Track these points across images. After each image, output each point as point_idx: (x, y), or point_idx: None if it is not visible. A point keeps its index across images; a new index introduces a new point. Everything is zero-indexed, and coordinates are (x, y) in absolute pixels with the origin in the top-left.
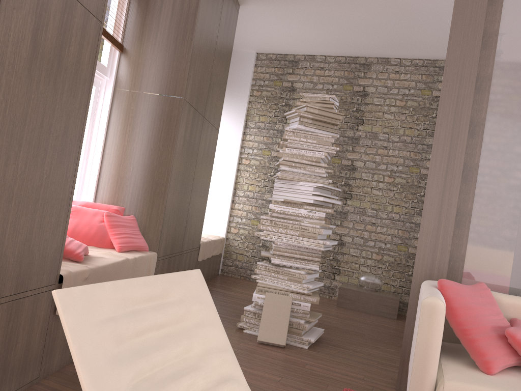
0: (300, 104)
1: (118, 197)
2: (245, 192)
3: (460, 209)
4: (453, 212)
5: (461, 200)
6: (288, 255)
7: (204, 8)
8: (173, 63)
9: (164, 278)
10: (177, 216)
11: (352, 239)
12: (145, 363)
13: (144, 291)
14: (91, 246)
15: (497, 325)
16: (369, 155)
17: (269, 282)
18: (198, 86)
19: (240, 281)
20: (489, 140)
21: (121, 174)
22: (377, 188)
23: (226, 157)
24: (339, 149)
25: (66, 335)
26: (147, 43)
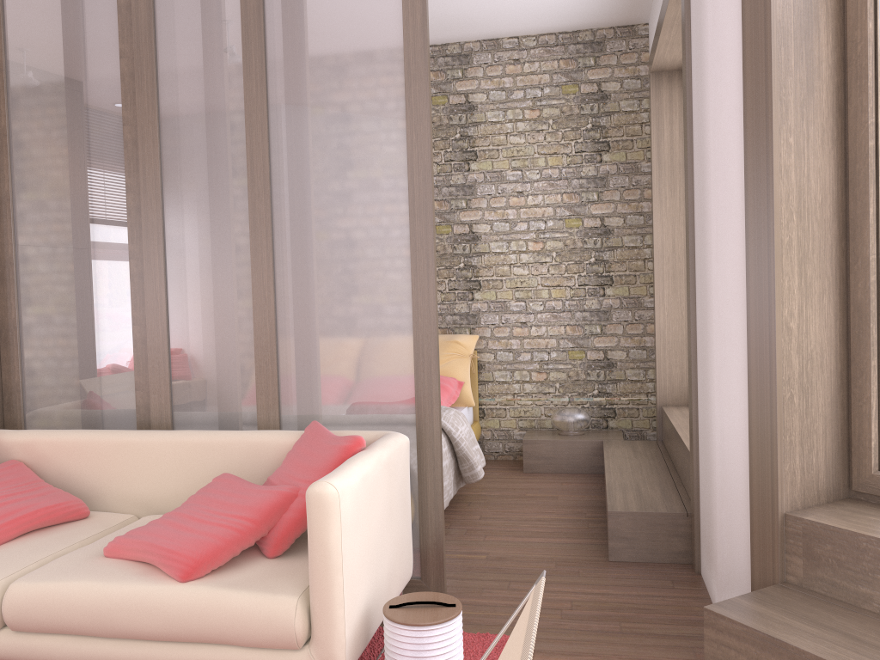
0: None
1: None
2: None
3: (4, 322)
4: None
5: (3, 309)
6: None
7: None
8: None
9: None
10: None
11: None
12: None
13: None
14: None
15: None
16: None
17: None
18: None
19: None
20: (22, 220)
21: None
22: None
23: None
24: None
25: None
26: None
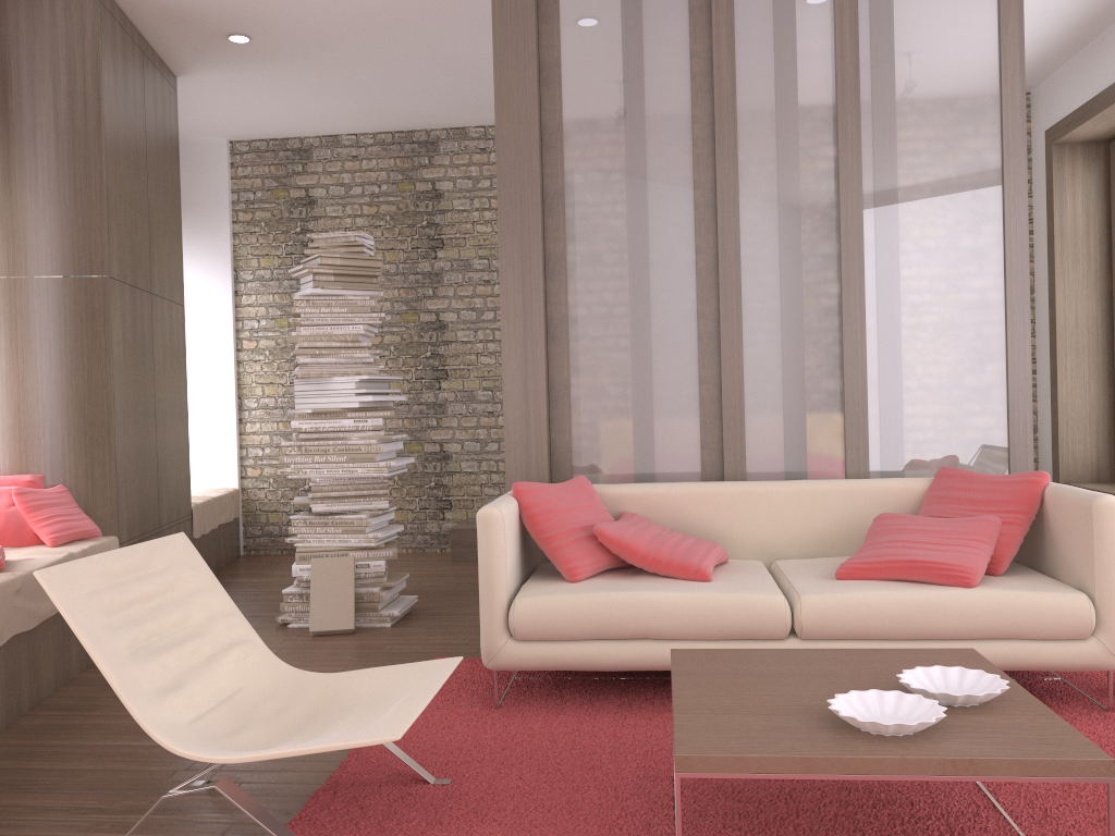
0: (311, 252)
1: (27, 460)
2: (261, 400)
3: (554, 381)
4: (542, 388)
5: (553, 368)
6: (337, 495)
7: (113, 117)
8: (77, 220)
9: (142, 547)
10: (140, 469)
11: (462, 445)
12: (140, 631)
13: (122, 563)
14: (3, 547)
15: (590, 524)
16: (463, 298)
17: (315, 542)
18: (129, 247)
19: (282, 559)
20: (576, 279)
21: (25, 420)
22: (487, 352)
23: (210, 342)
24: (412, 297)
25: (58, 608)
26: (22, 192)
